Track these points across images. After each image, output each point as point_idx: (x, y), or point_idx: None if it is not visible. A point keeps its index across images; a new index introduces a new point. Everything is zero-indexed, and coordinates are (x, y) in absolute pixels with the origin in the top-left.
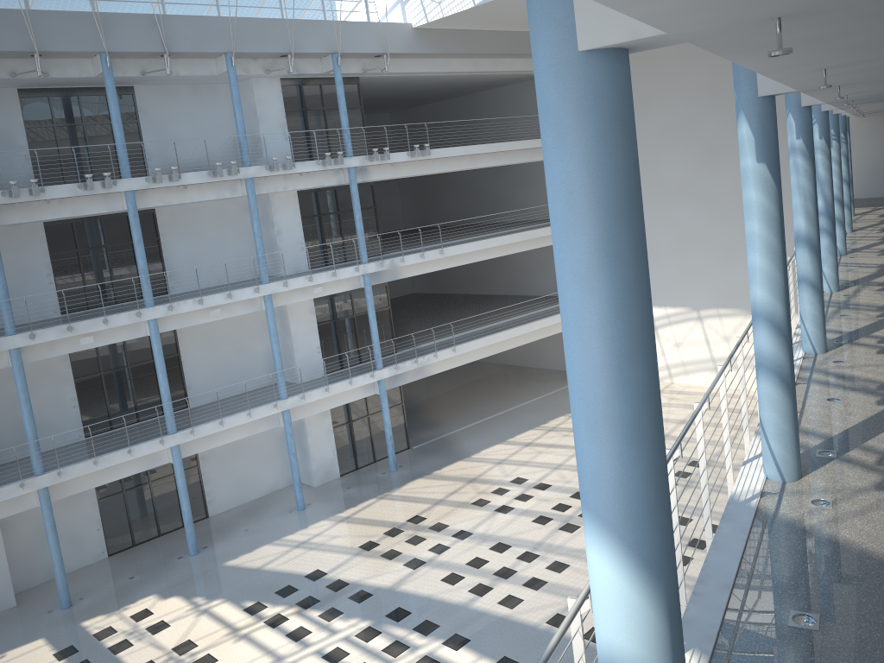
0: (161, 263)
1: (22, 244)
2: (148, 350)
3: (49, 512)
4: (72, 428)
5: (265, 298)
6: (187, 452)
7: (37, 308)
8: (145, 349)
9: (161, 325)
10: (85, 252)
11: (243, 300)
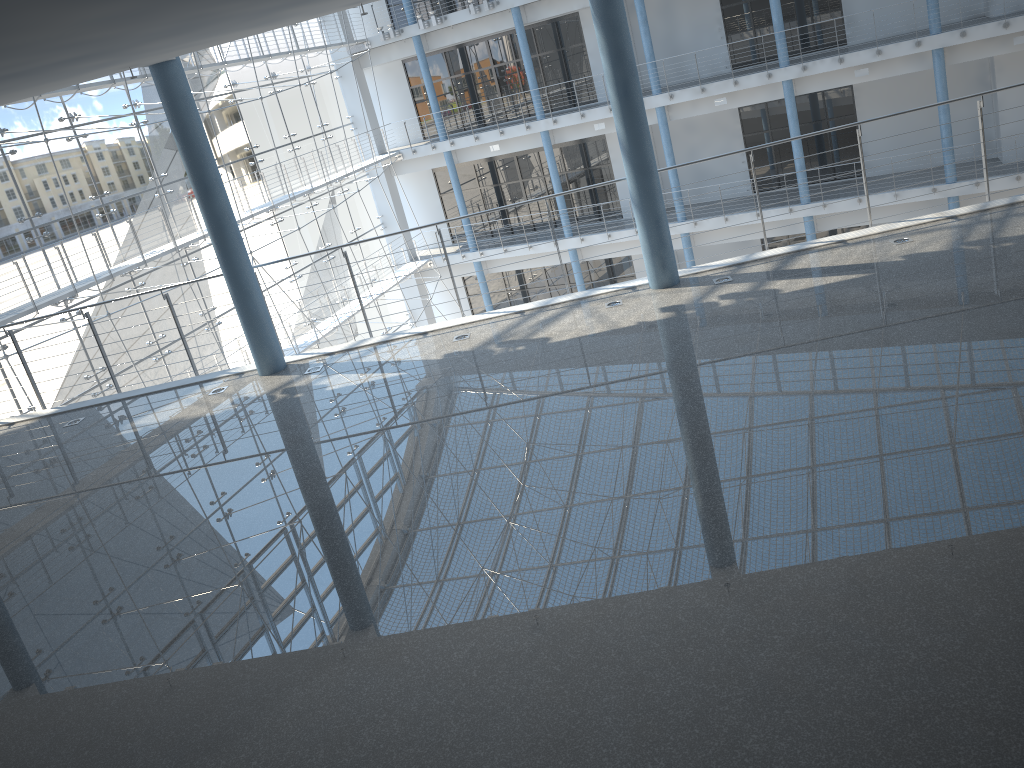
0: (838, 9)
1: (695, 0)
2: (819, 109)
3: (688, 255)
4: (740, 182)
5: (932, 54)
6: (827, 226)
7: (709, 64)
8: (816, 108)
9: (802, 86)
10: (755, 3)
11: (907, 57)
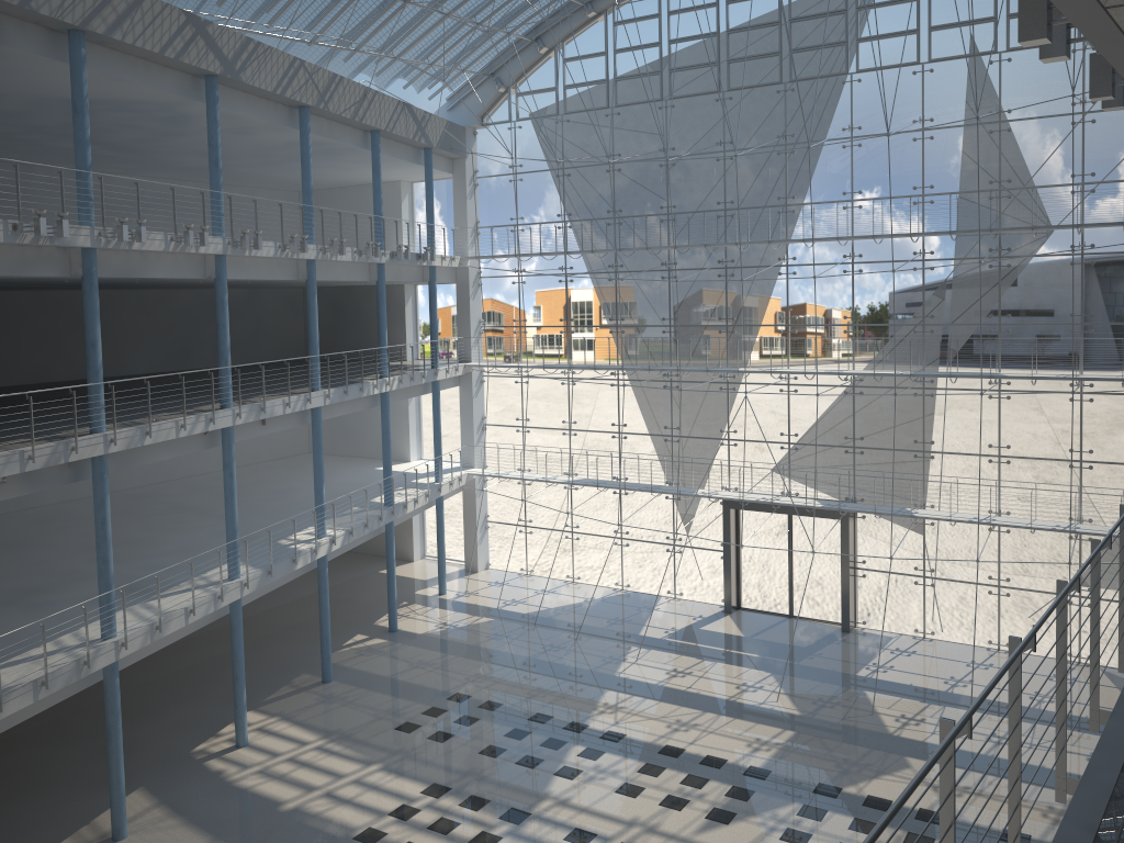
0: None
1: None
2: None
3: None
4: None
5: None
6: None
7: None
8: None
9: None
10: None
11: None
